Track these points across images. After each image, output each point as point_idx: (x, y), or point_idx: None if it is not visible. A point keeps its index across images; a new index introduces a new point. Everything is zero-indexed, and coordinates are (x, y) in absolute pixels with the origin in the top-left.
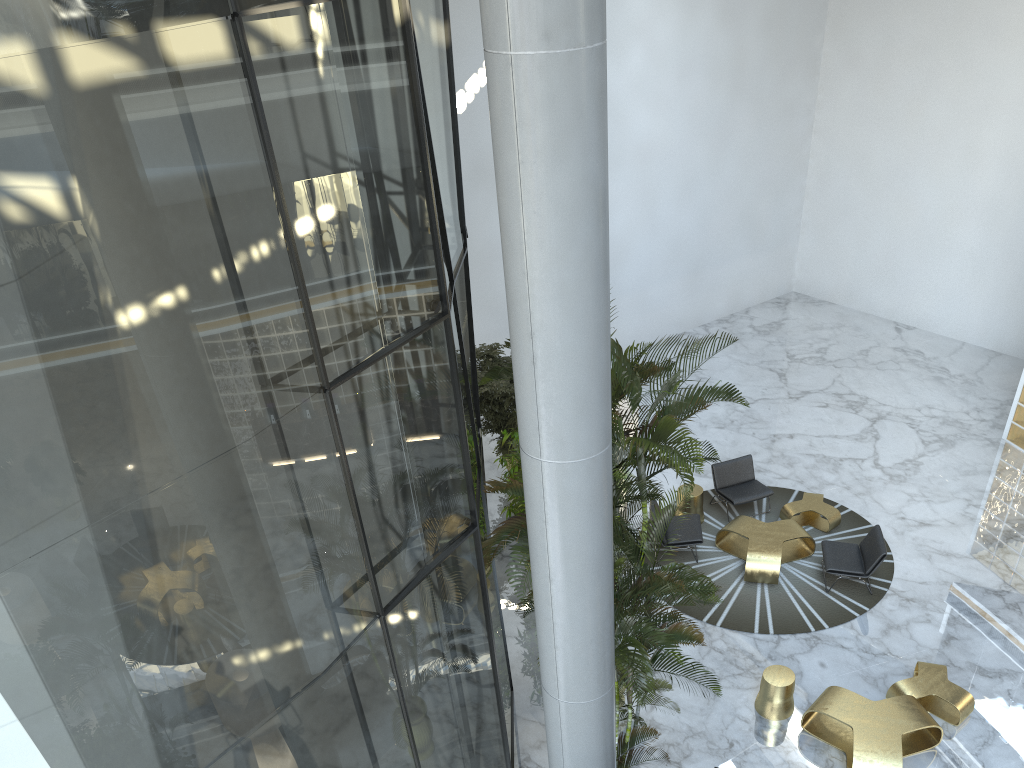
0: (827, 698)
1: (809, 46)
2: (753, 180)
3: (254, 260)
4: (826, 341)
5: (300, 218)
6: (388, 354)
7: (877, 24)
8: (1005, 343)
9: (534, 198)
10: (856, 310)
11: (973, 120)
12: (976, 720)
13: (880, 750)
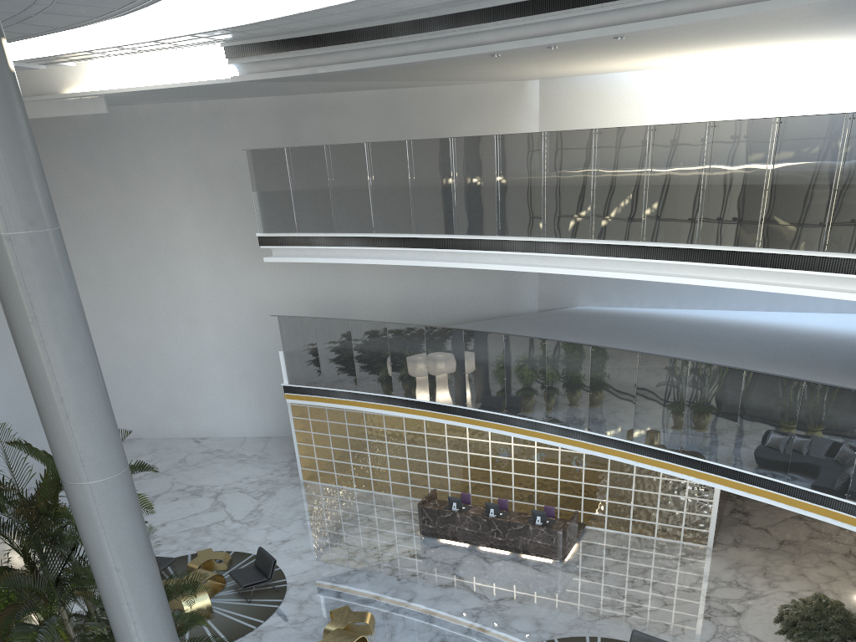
0: None
1: None
2: None
3: None
4: (151, 461)
5: None
6: None
7: (91, 254)
8: (270, 429)
9: (45, 313)
10: (161, 438)
11: (186, 303)
12: (380, 626)
13: None
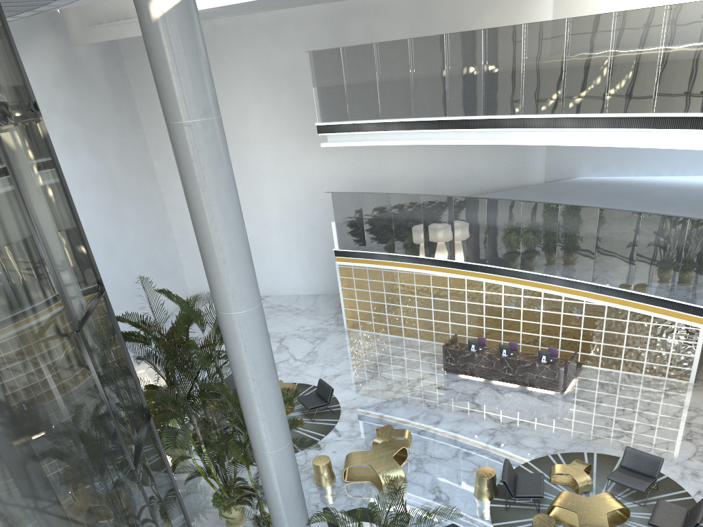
0: (350, 459)
1: (146, 163)
2: (145, 239)
3: (36, 256)
4: None
5: (42, 235)
6: (93, 311)
7: None
8: (318, 288)
9: (212, 183)
10: None
11: (253, 185)
12: (415, 441)
13: (388, 467)
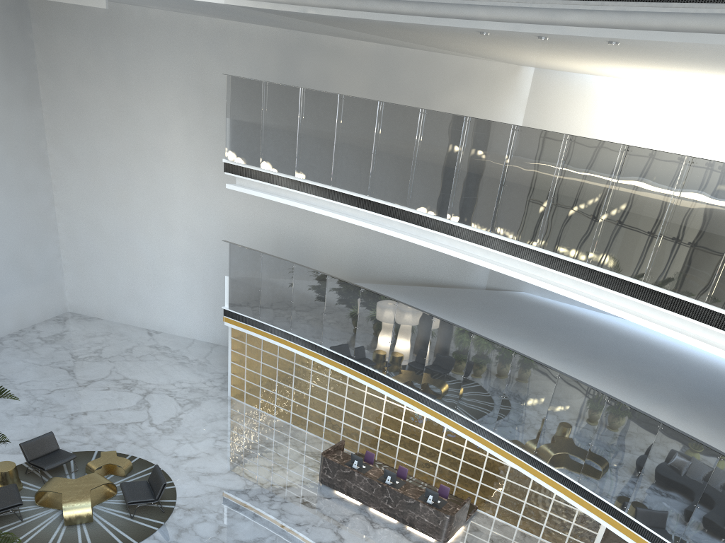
0: None
1: (37, 148)
2: (14, 234)
3: None
4: (100, 344)
5: None
6: None
7: (83, 140)
8: (219, 338)
9: None
10: (119, 322)
11: (162, 205)
12: None
13: None
